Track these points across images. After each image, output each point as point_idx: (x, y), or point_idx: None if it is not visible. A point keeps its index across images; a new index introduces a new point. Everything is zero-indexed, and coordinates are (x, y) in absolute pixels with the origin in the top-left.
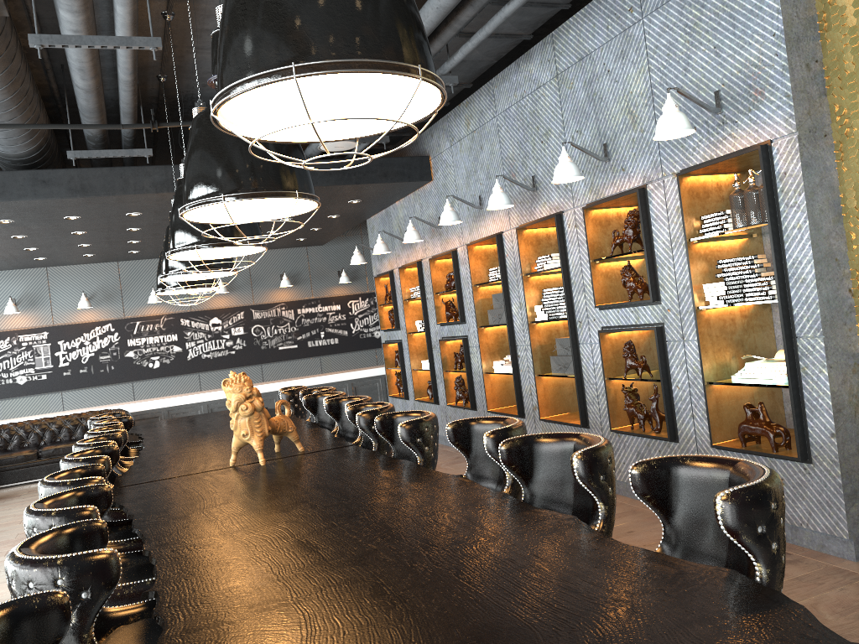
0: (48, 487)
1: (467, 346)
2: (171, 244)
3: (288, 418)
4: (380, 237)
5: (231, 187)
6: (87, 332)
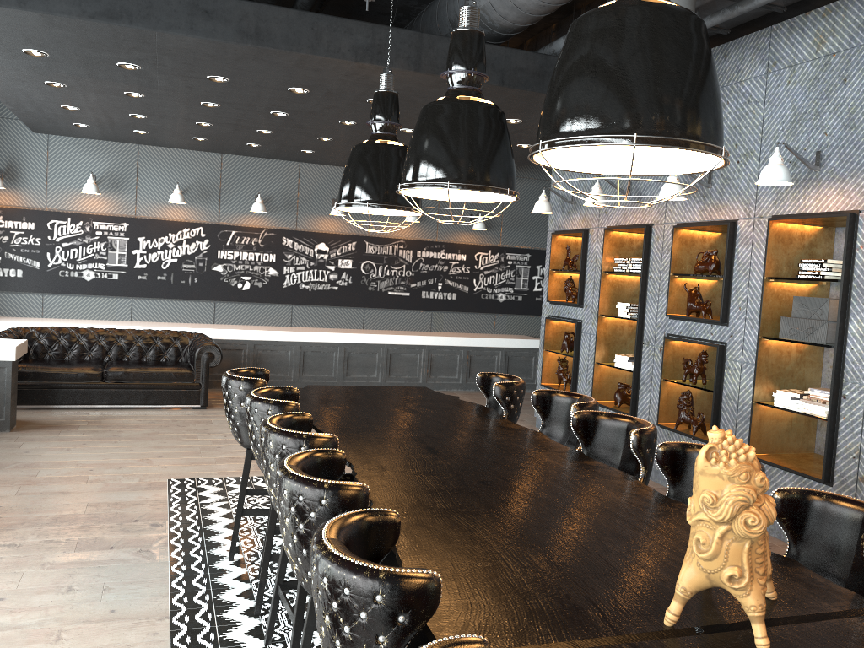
0: None
1: (722, 357)
2: (563, 125)
3: None
4: (598, 184)
5: None
6: (173, 232)
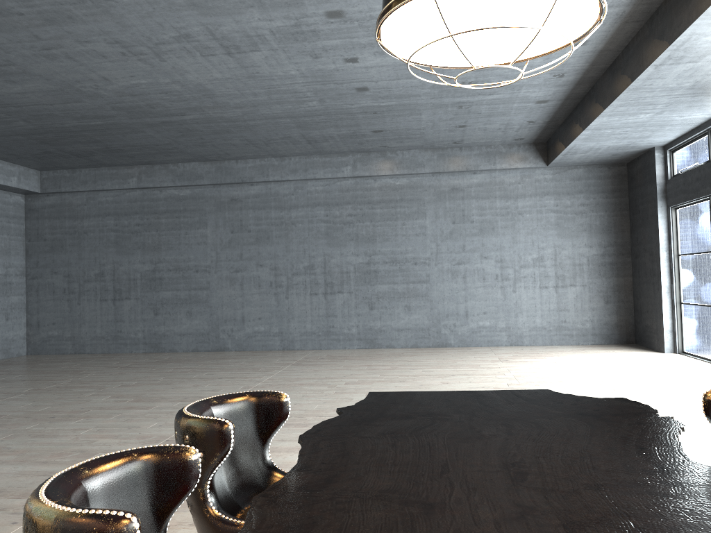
0: None
1: None
2: None
3: None
4: None
5: None
6: None
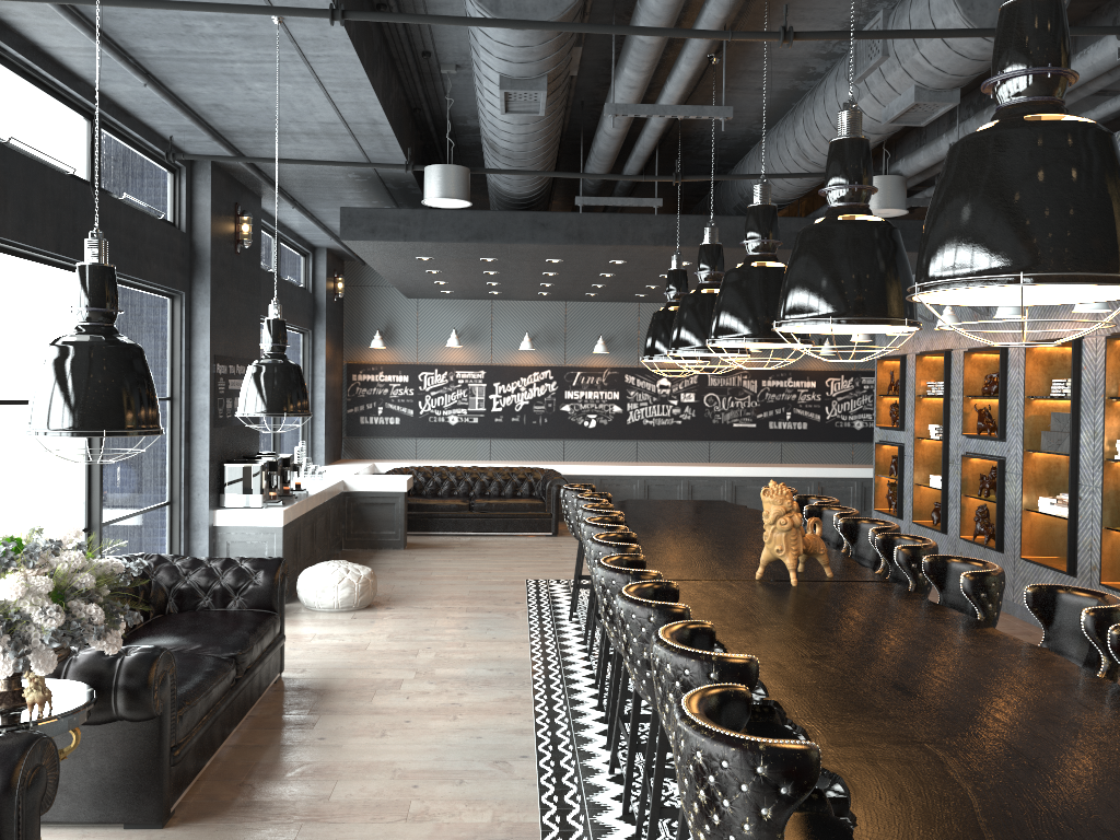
0: (610, 572)
1: (1003, 471)
2: (715, 332)
3: (819, 539)
4: None
5: (839, 310)
6: (524, 377)
